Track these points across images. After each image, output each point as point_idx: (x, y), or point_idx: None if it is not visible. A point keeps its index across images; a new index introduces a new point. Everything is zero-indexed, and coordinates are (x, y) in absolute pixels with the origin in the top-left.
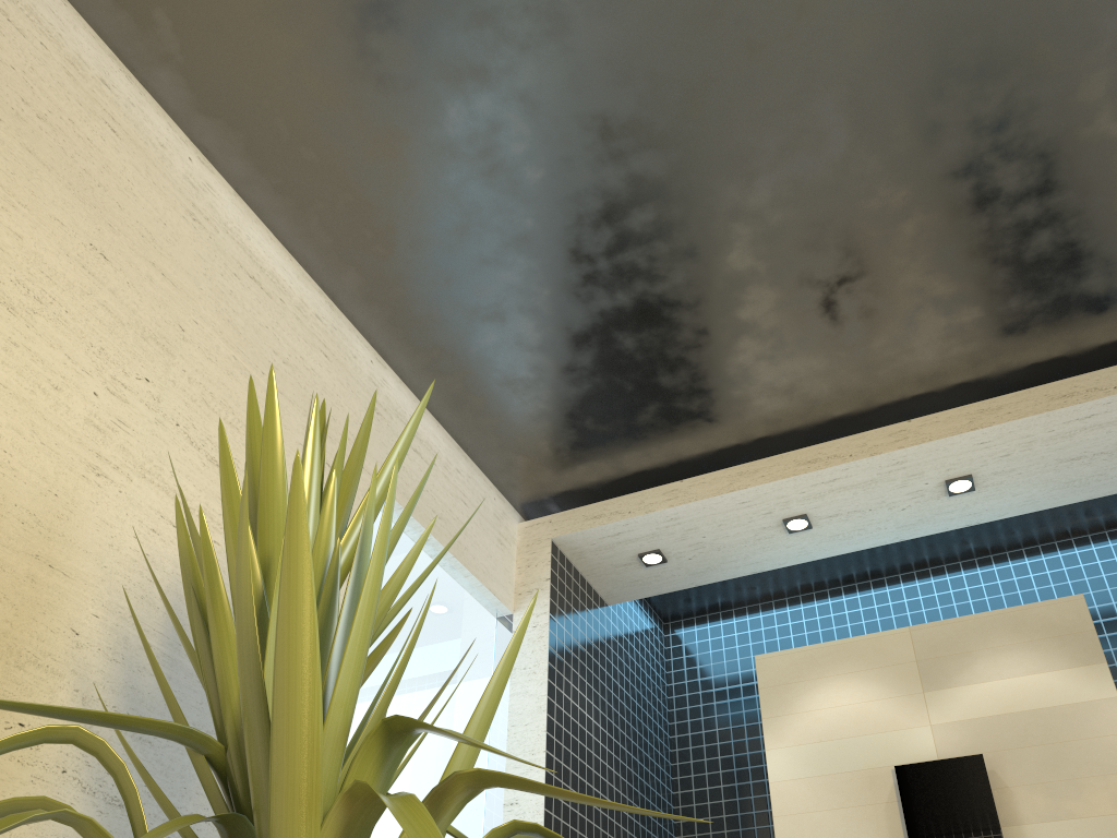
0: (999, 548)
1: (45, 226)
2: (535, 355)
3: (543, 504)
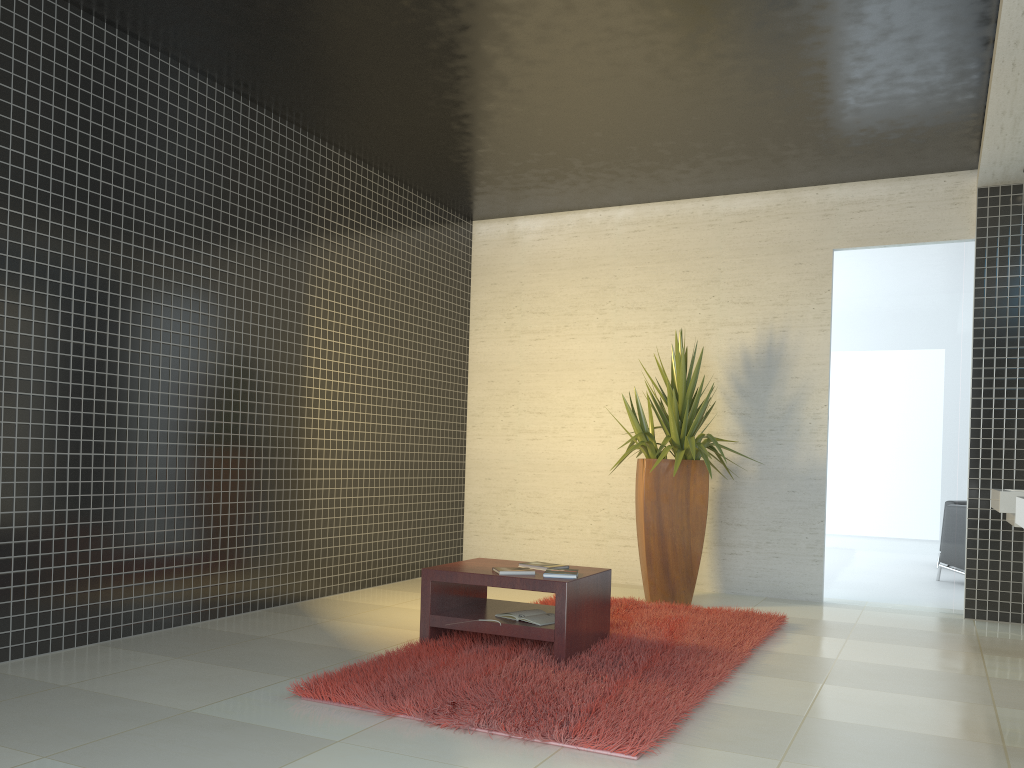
0: None
1: (669, 279)
2: (847, 161)
3: (975, 164)
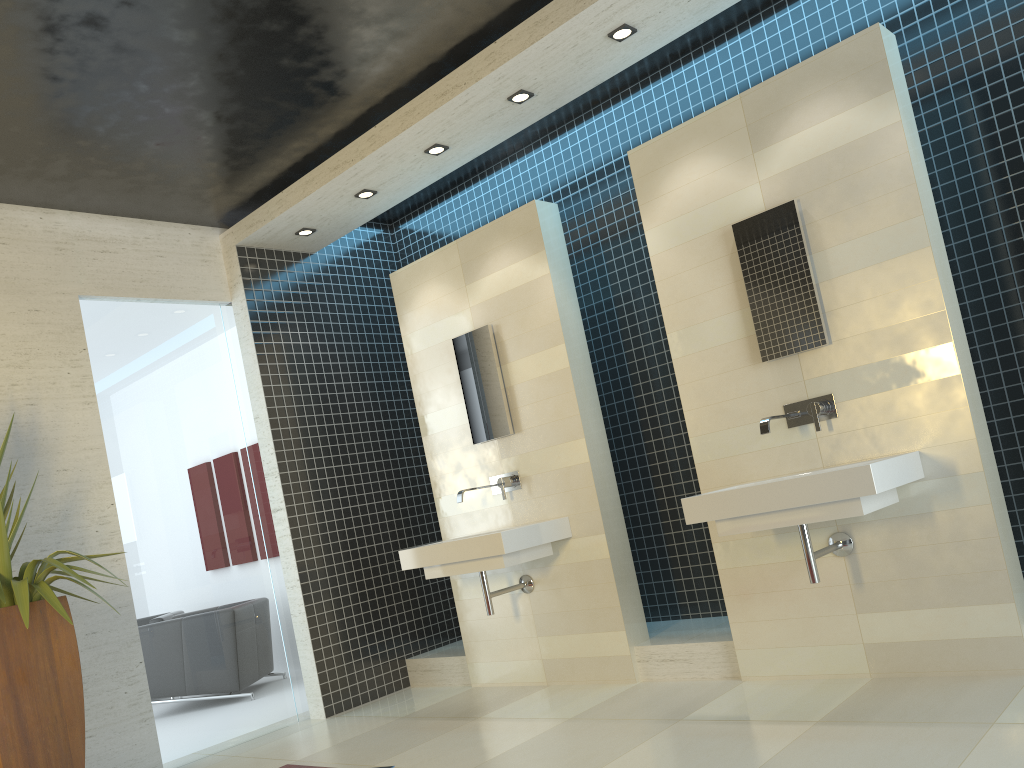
0: (557, 125)
1: None
2: (125, 178)
3: (226, 220)
